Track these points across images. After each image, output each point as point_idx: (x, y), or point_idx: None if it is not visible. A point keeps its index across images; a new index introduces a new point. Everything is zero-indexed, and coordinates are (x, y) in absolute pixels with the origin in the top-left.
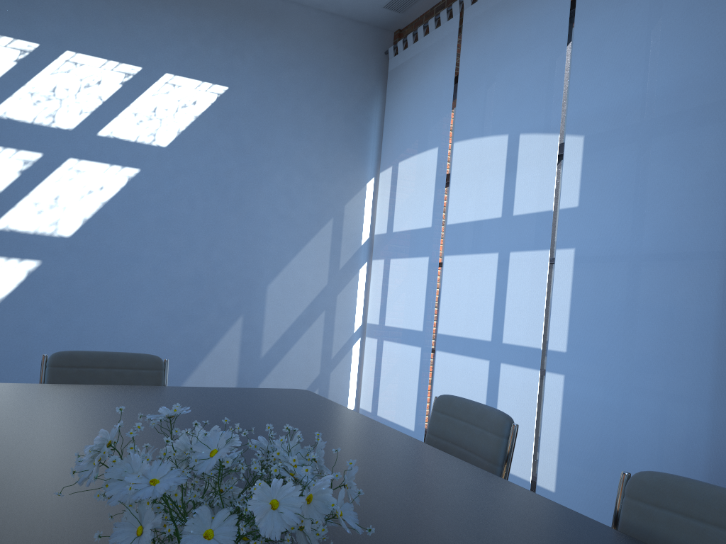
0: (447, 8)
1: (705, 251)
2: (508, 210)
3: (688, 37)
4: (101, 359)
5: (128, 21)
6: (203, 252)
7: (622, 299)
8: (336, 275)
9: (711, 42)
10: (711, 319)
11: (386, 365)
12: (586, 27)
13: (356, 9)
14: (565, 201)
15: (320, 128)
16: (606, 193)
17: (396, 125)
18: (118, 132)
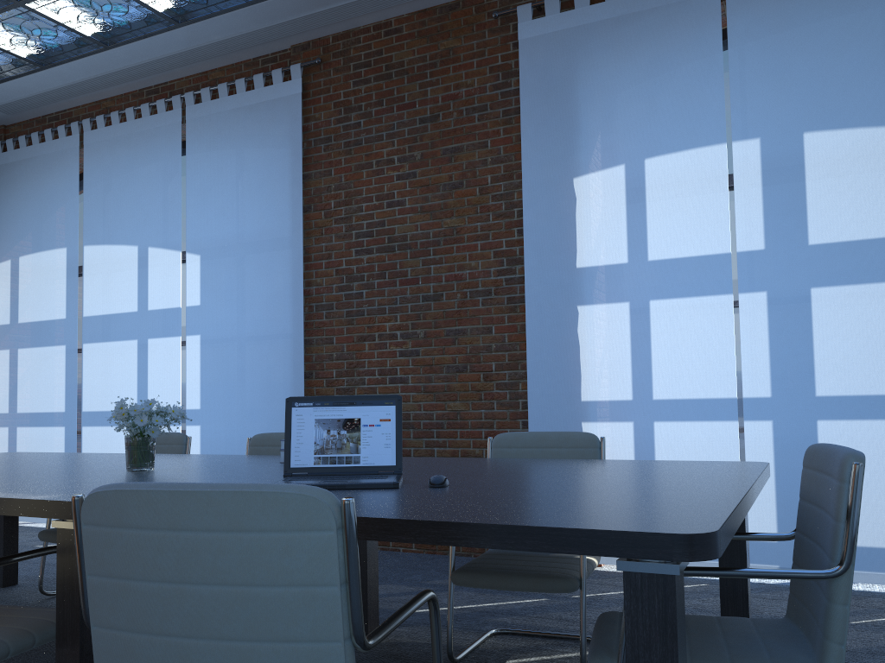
0: (66, 125)
1: (281, 334)
2: (144, 305)
3: (262, 202)
4: None
5: None
6: None
7: (236, 367)
8: None
9: (275, 209)
10: (288, 375)
11: (23, 450)
12: (195, 177)
13: None
14: (190, 301)
15: None
16: (219, 296)
17: (13, 220)
18: None
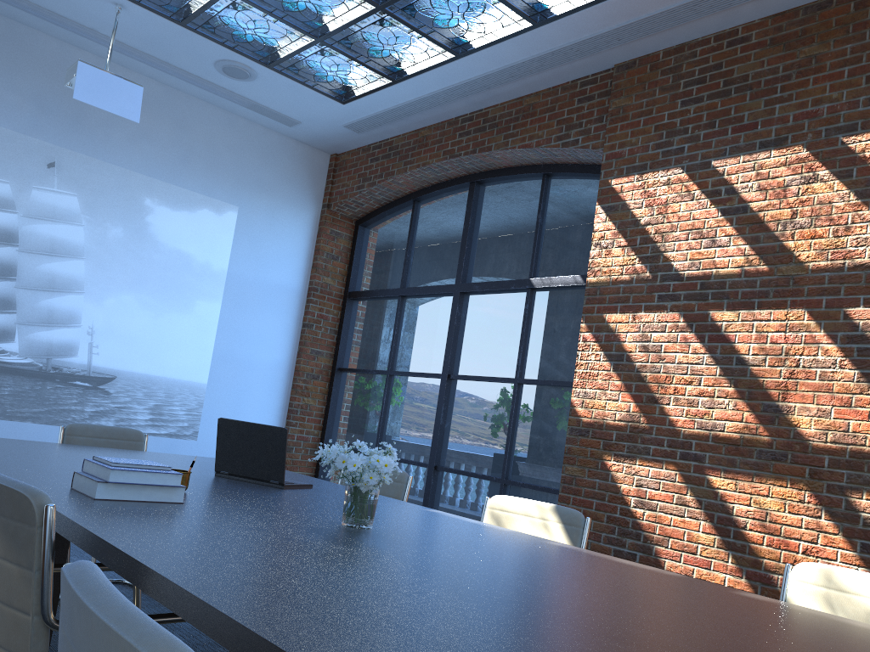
0: None
1: None
2: None
3: None
4: None
5: None
6: None
7: None
8: None
9: None
10: None
11: None
12: None
13: None
14: None
15: None
16: None
17: None
18: None
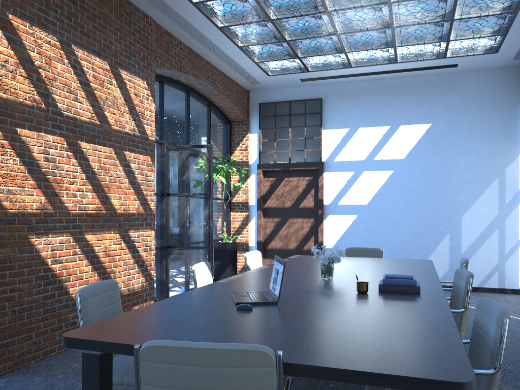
0: None
1: None
2: None
3: None
4: (361, 249)
5: (382, 108)
6: (425, 204)
7: None
8: (503, 208)
9: None
10: None
11: None
12: None
13: (498, 64)
14: None
15: (485, 131)
16: None
17: None
18: (382, 156)
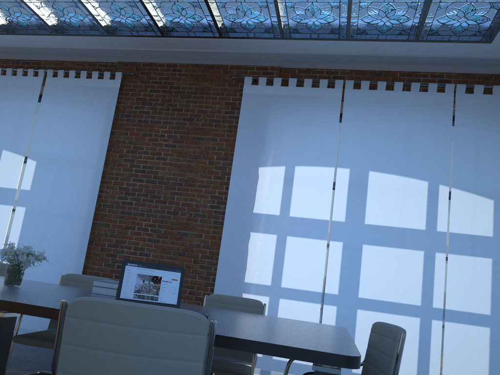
0: None
1: (79, 216)
2: None
3: (83, 140)
4: None
5: None
6: None
7: (45, 230)
8: None
9: (90, 146)
10: (78, 240)
11: None
12: (44, 117)
13: None
14: (24, 186)
15: None
16: (44, 187)
17: None
18: None
